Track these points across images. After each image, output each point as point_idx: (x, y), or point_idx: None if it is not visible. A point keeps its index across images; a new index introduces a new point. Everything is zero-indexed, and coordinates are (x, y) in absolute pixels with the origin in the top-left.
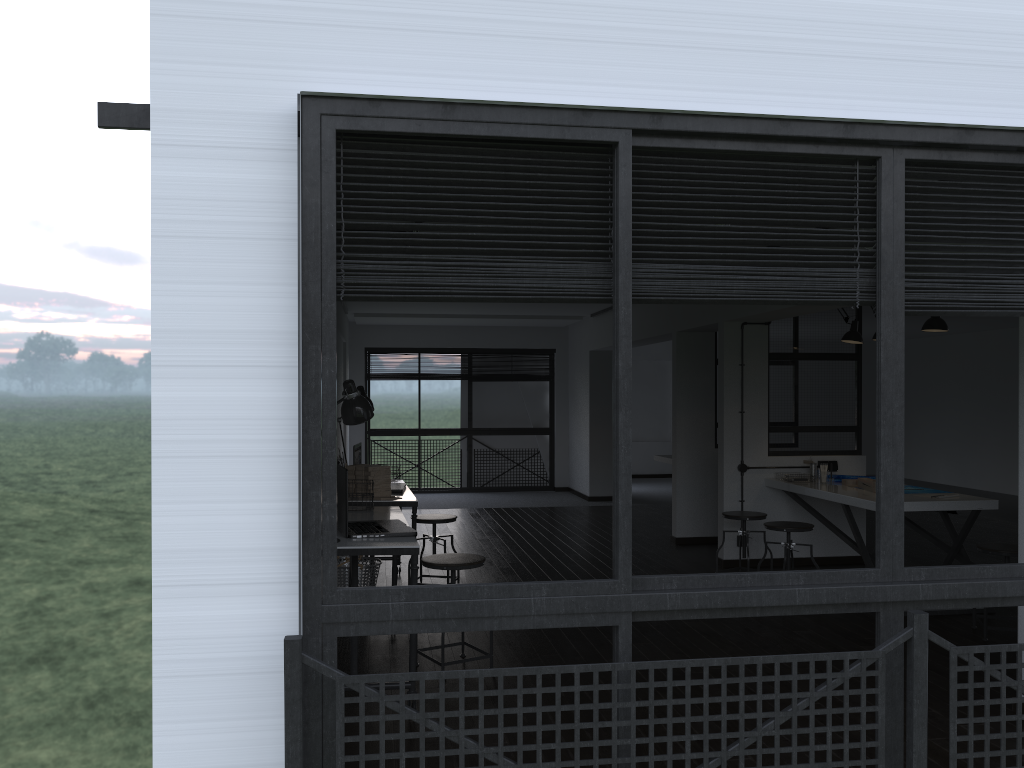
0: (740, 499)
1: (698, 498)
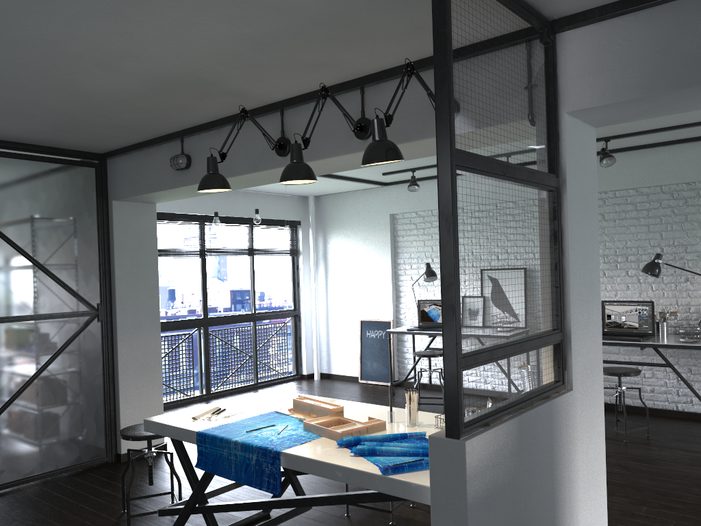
0: None
1: None
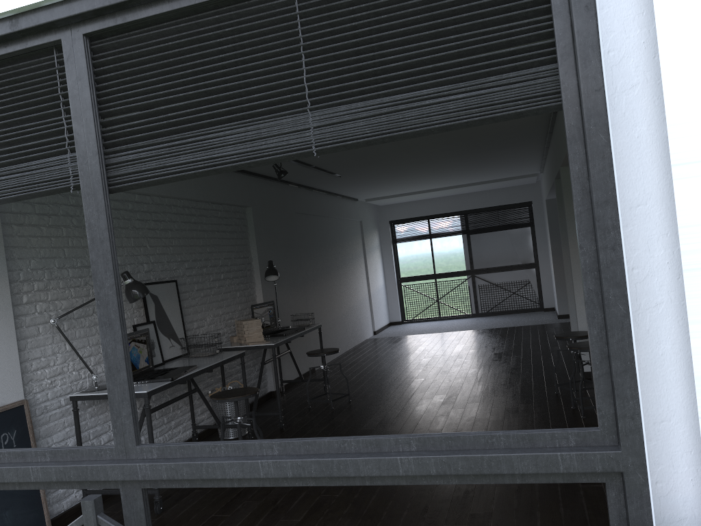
0: None
1: None
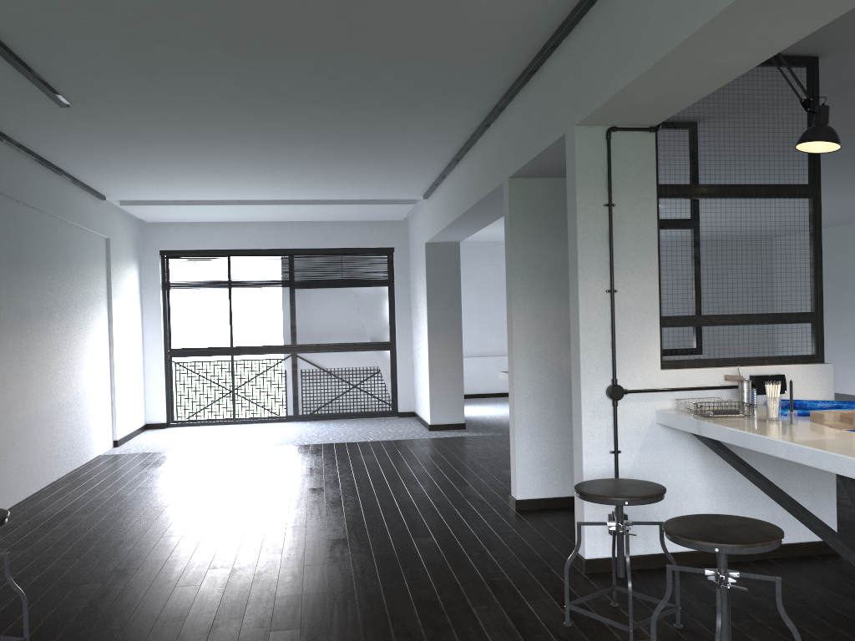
0: (613, 449)
1: (550, 438)
